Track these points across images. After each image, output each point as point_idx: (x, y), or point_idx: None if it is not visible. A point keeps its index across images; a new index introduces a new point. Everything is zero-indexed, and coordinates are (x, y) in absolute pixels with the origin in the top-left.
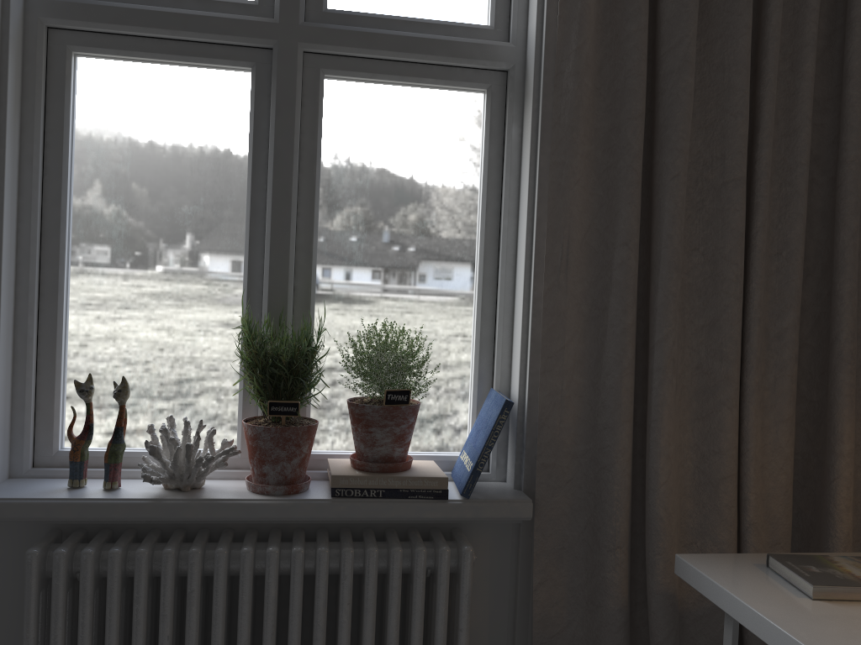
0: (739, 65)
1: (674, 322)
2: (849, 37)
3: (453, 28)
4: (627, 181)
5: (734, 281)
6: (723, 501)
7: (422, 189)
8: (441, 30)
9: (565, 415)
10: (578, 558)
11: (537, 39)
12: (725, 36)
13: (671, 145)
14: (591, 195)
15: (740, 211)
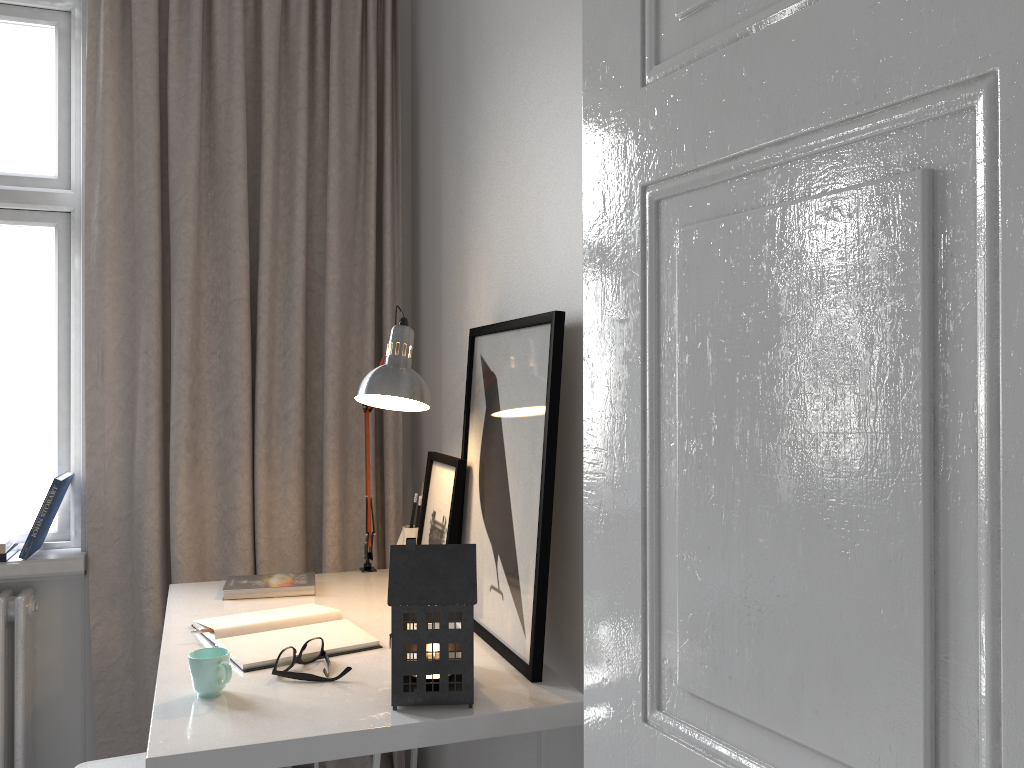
0: (235, 213)
1: (185, 410)
2: (328, 189)
3: (20, 179)
4: (145, 304)
5: (240, 377)
6: (239, 546)
7: (1, 310)
8: (9, 180)
9: (109, 488)
10: (128, 600)
11: (83, 190)
12: (226, 190)
13: (177, 276)
14: (123, 314)
15: (242, 323)
